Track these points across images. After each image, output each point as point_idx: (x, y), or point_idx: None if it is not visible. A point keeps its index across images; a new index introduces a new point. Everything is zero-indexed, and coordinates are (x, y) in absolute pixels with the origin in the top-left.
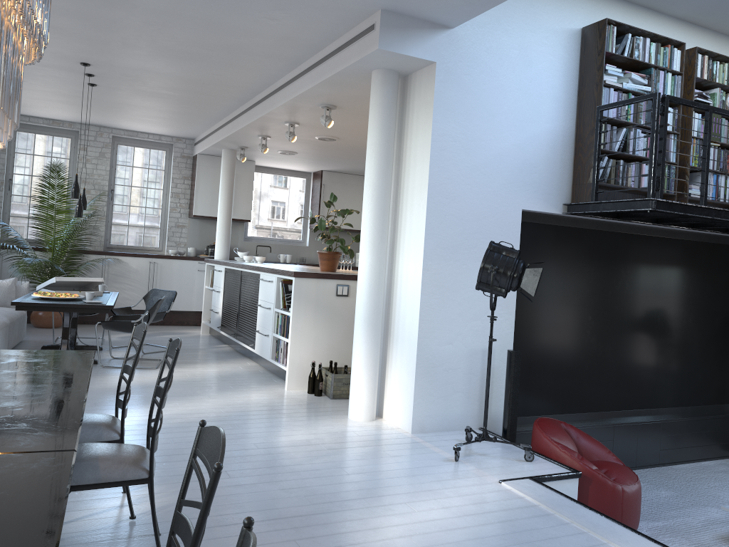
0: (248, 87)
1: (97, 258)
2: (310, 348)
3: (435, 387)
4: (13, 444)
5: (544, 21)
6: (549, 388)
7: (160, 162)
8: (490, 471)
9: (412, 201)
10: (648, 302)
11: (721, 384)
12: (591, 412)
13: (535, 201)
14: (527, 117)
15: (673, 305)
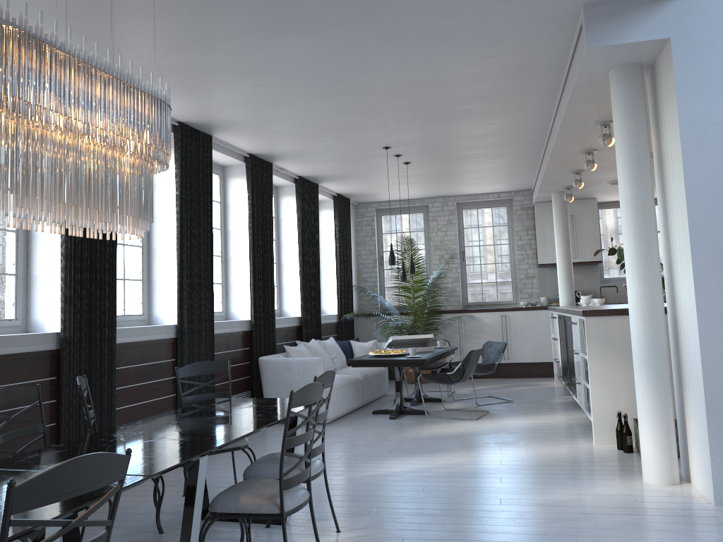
0: (532, 127)
1: (453, 317)
2: (617, 396)
3: None
4: None
5: None
6: None
7: (503, 218)
8: None
9: (676, 209)
10: None
11: None
12: None
13: None
14: None
15: None
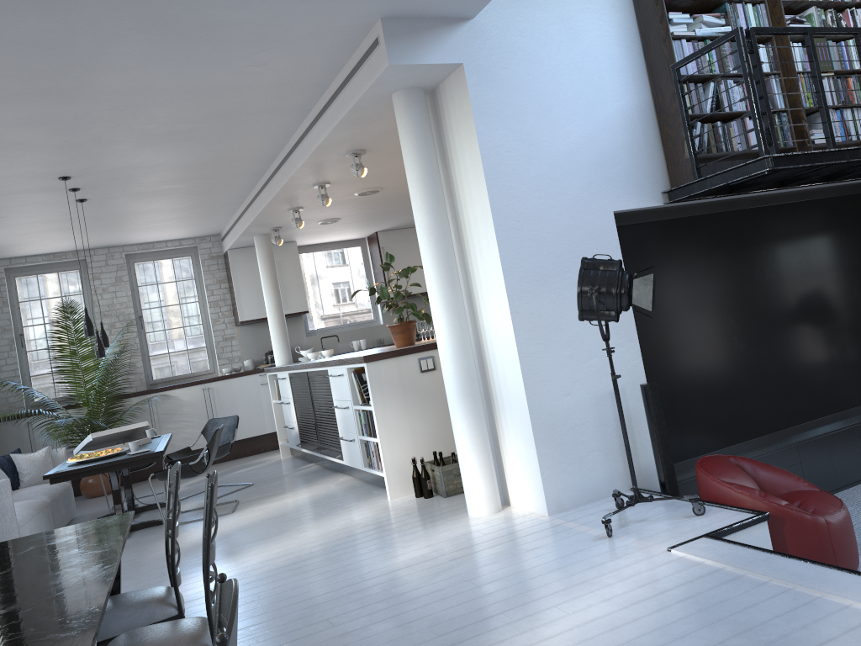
0: (260, 156)
1: (141, 400)
2: (406, 443)
3: (563, 452)
4: None
5: None
6: (704, 419)
7: (188, 271)
8: (654, 539)
9: (478, 235)
10: (798, 284)
11: None
12: (764, 435)
13: (627, 198)
14: (590, 101)
15: (831, 281)
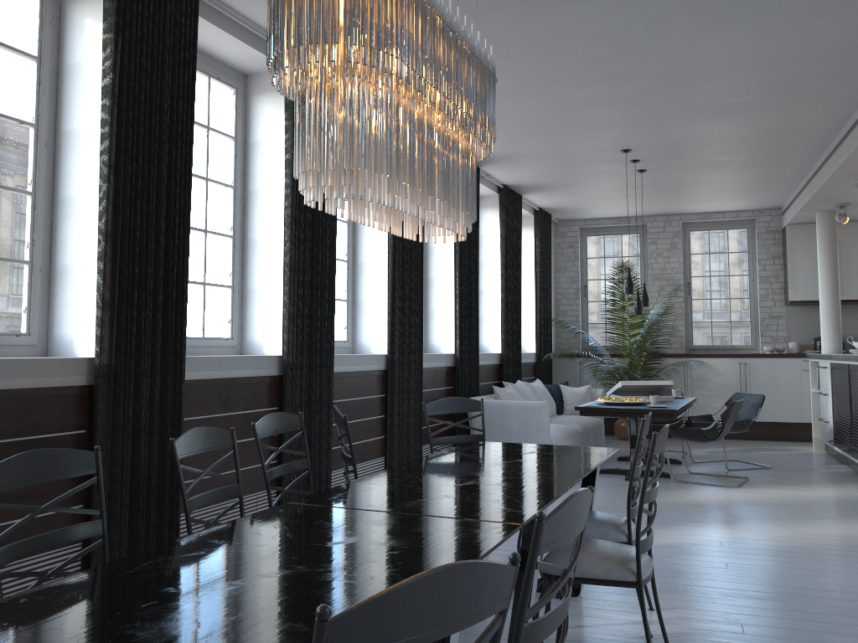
0: (822, 126)
1: (677, 362)
2: None
3: None
4: (475, 513)
5: None
6: None
7: (741, 243)
8: None
9: None
10: None
11: None
12: None
13: None
14: None
15: None
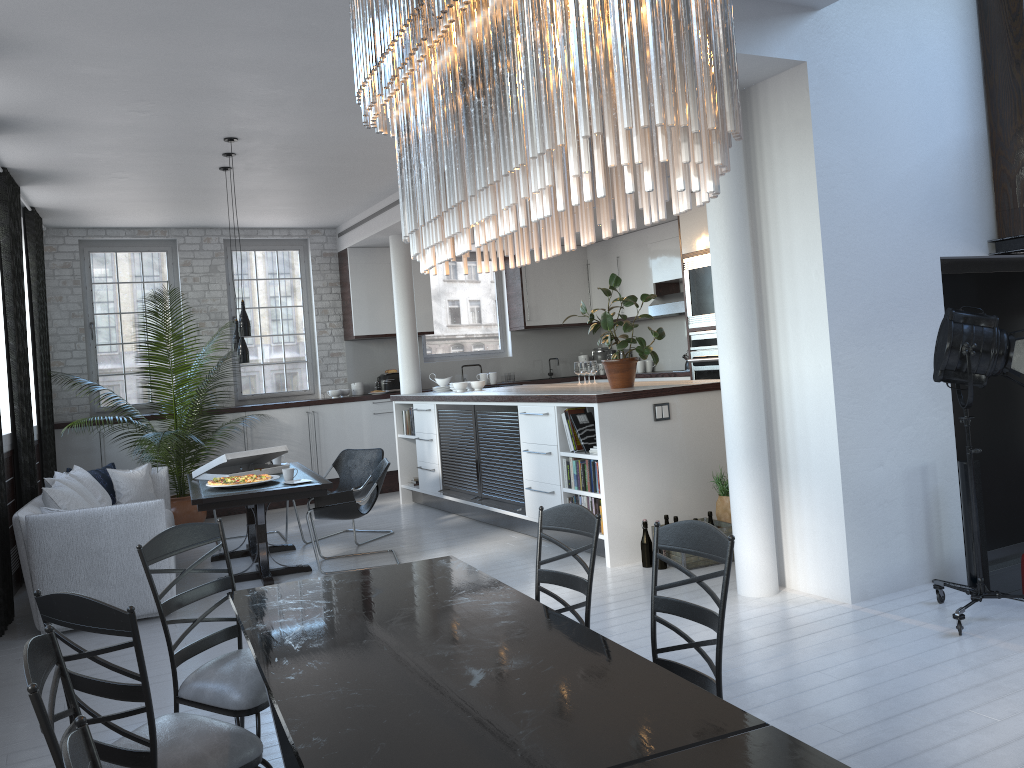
0: None
1: (234, 418)
2: (632, 502)
3: (870, 531)
4: (665, 728)
5: None
6: (1001, 507)
7: (293, 268)
8: (1022, 642)
9: (792, 267)
10: None
11: None
12: None
13: (954, 243)
14: (927, 124)
15: None
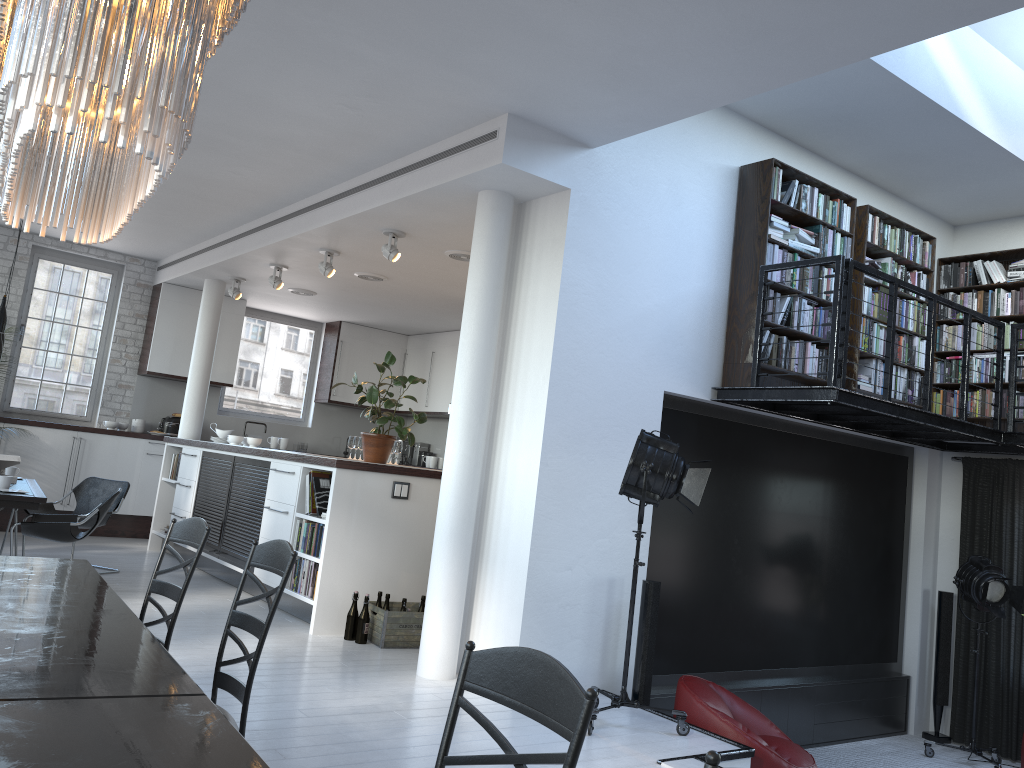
0: (275, 196)
1: None
2: (351, 573)
3: (547, 630)
4: (106, 684)
5: (698, 153)
6: (685, 636)
7: (102, 290)
8: (639, 748)
9: (526, 369)
10: (803, 523)
11: (883, 635)
12: (734, 670)
13: (680, 382)
14: (674, 272)
15: (831, 529)
